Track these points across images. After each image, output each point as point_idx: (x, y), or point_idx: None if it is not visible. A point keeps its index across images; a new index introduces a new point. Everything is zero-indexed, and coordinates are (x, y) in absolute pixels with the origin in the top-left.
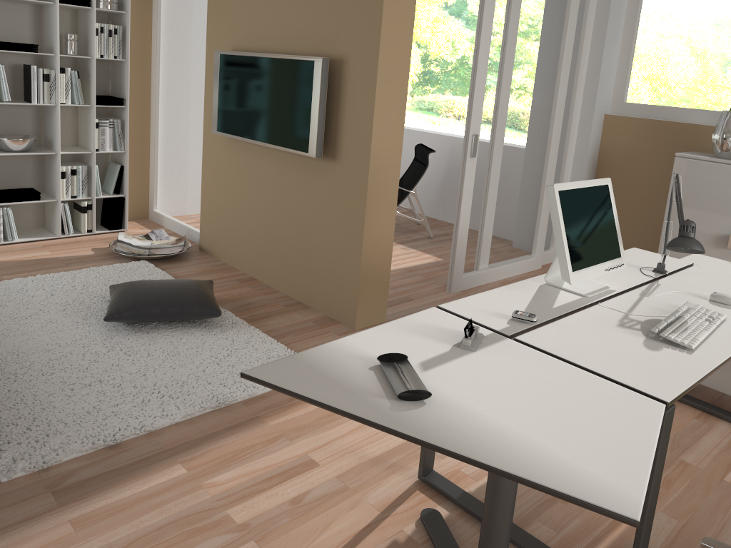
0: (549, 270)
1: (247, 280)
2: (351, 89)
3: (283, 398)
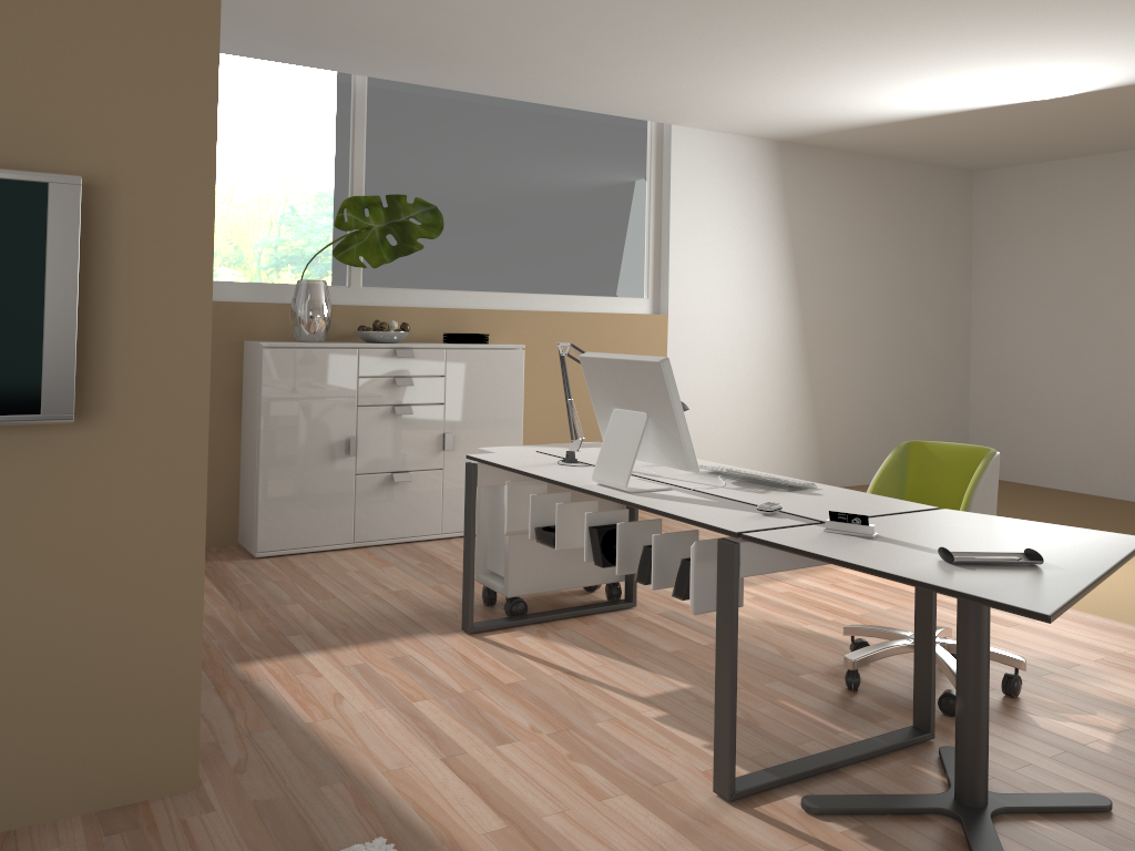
0: (631, 473)
1: None
2: (132, 251)
3: None
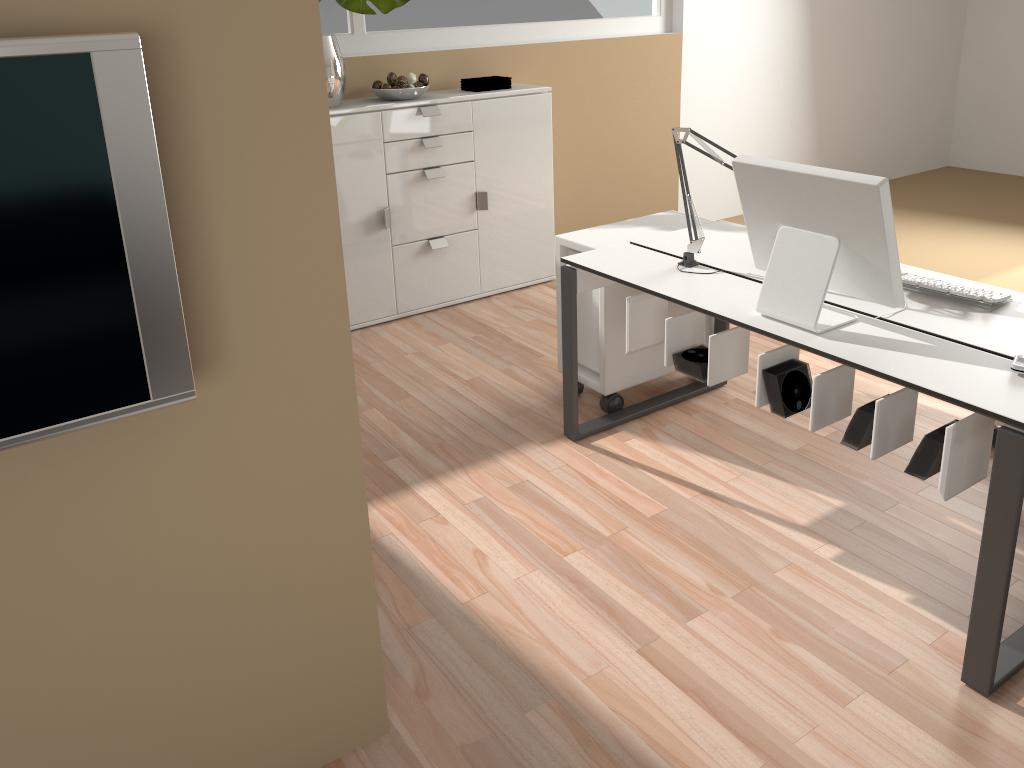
0: (820, 312)
1: None
2: (219, 129)
3: None
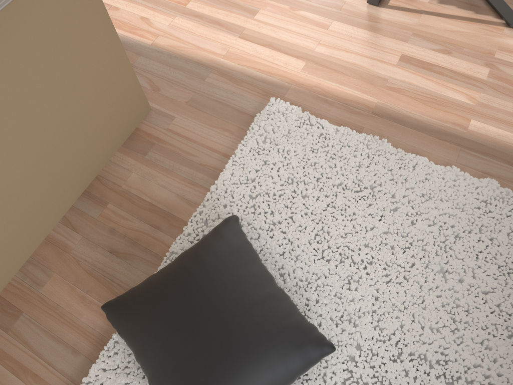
0: None
1: (3, 311)
2: None
3: (332, 109)
